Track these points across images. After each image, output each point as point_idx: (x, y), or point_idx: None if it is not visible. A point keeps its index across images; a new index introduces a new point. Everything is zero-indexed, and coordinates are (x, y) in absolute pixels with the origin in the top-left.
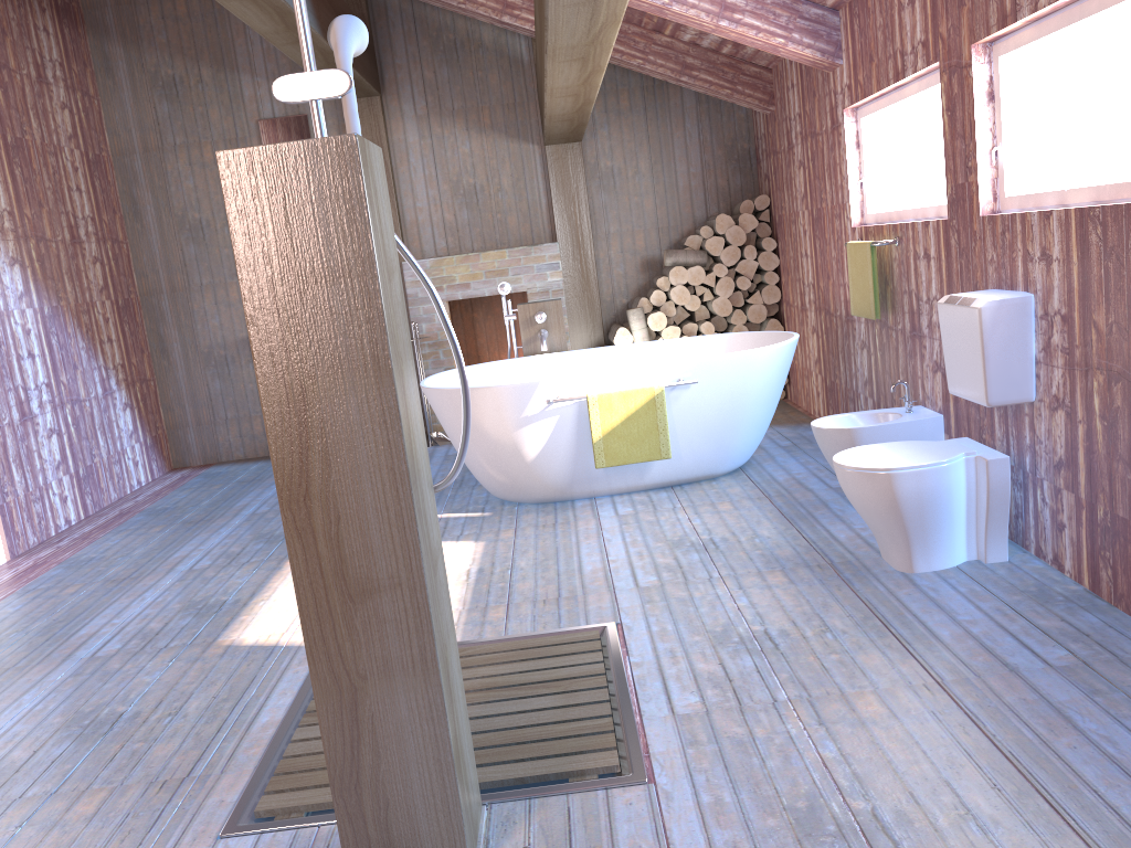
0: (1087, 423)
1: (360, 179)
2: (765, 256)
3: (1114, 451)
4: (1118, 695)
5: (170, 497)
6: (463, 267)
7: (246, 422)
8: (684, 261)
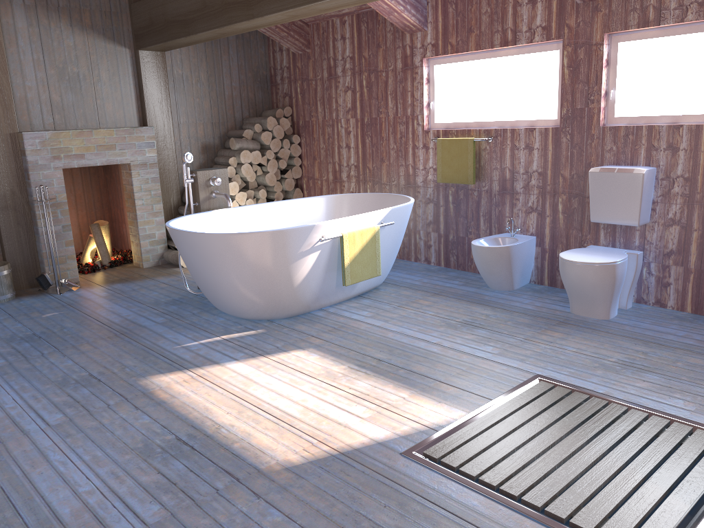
0: (702, 230)
1: None
2: (294, 147)
3: None
4: None
5: None
6: (78, 141)
7: None
8: (247, 146)
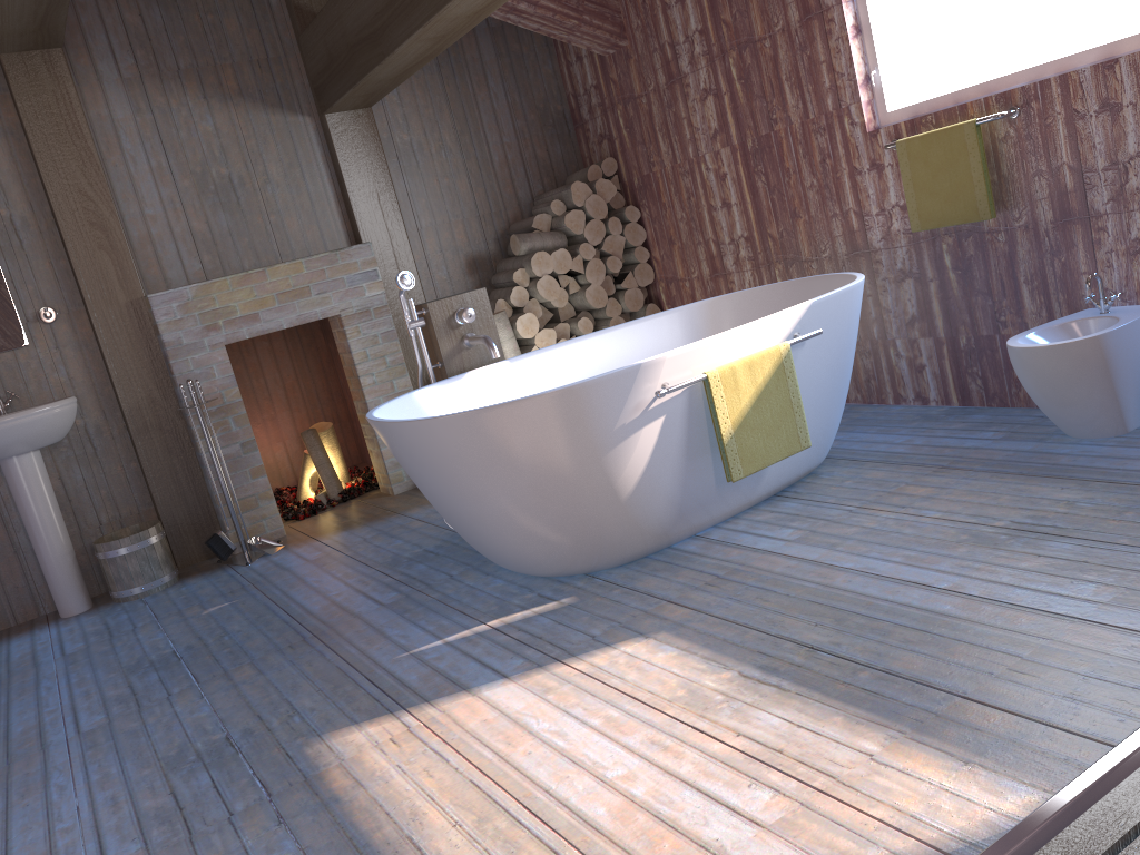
0: None
1: None
2: (631, 229)
3: None
4: None
5: None
6: (244, 292)
7: None
8: (541, 245)
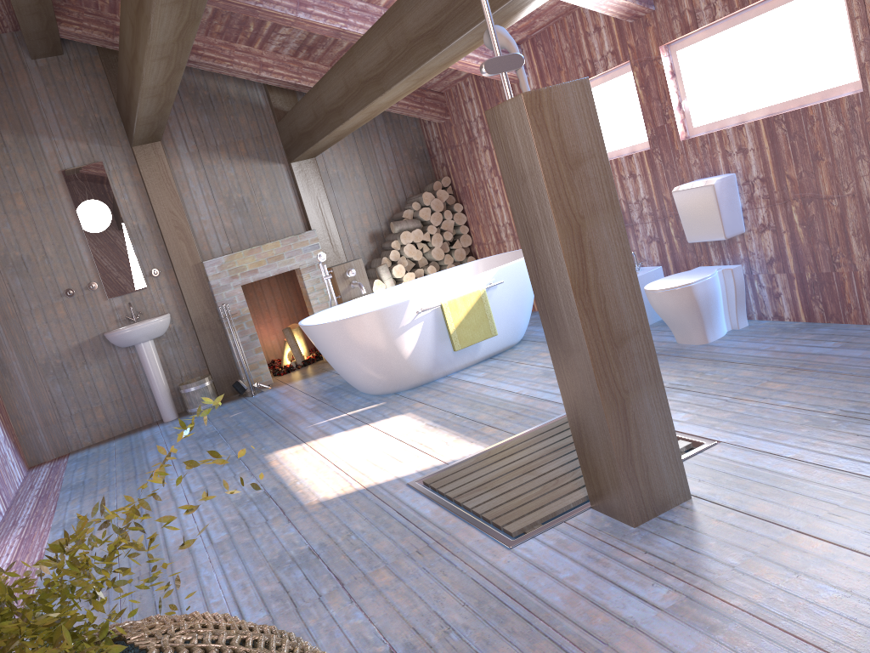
0: (790, 231)
1: (593, 102)
2: (458, 216)
3: (814, 239)
4: None
5: (71, 477)
6: (250, 258)
7: (89, 413)
8: (406, 227)
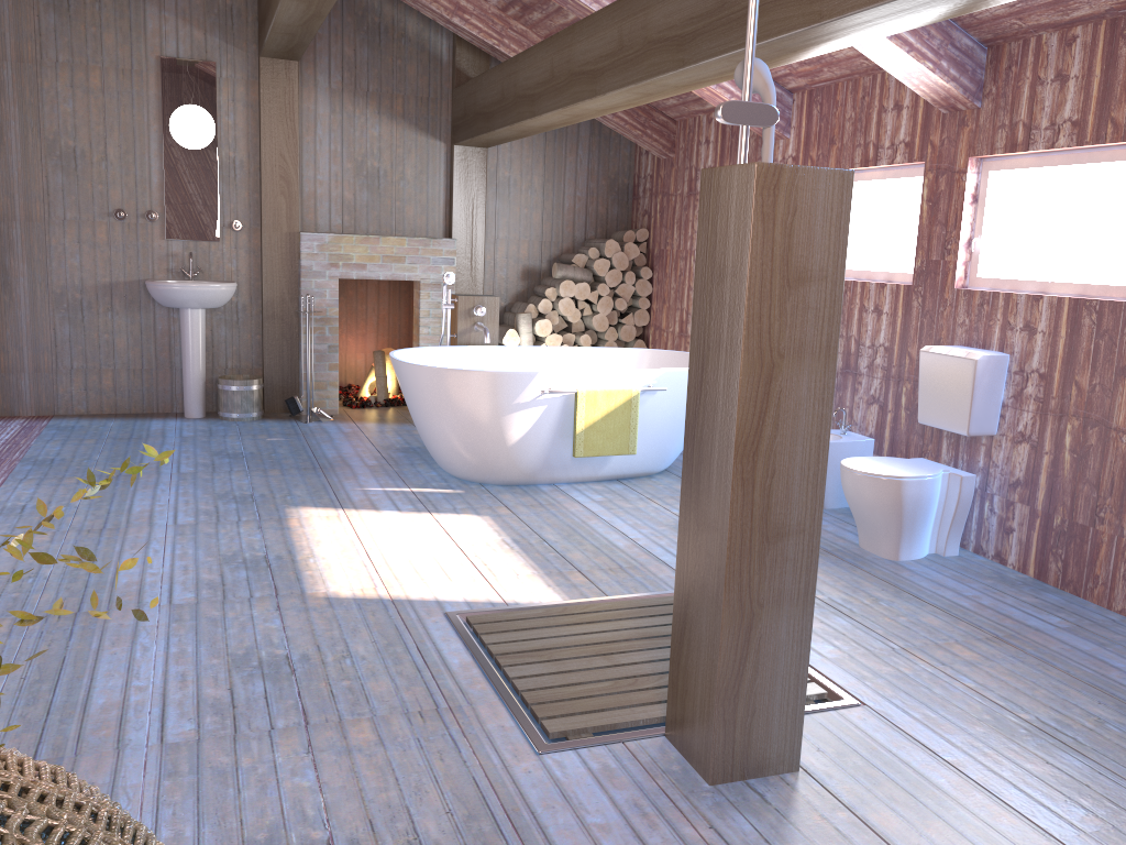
0: (1054, 454)
1: (849, 206)
2: (642, 283)
3: (1082, 476)
4: (1118, 646)
5: (40, 448)
6: (362, 248)
7: (95, 375)
8: (572, 276)
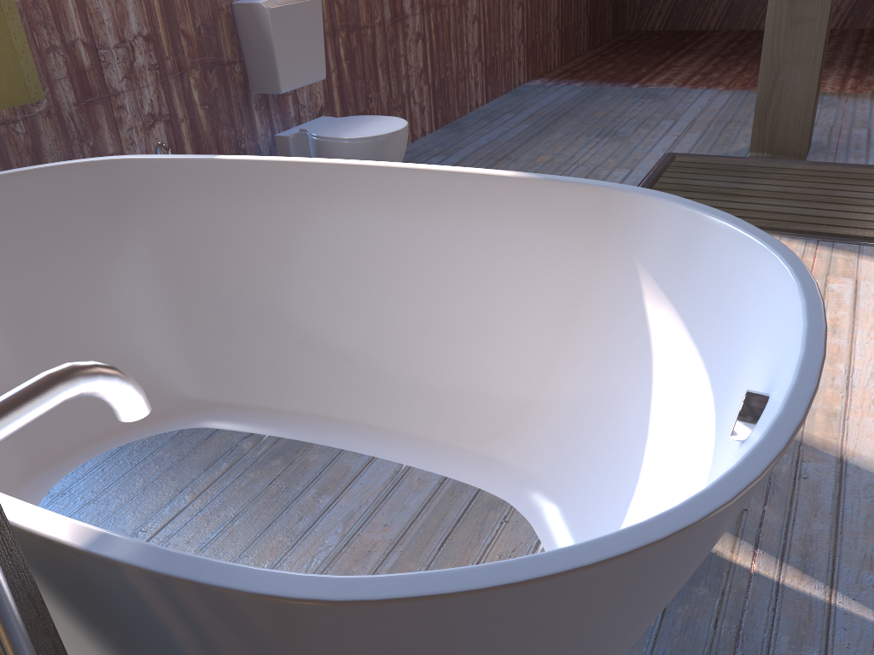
0: (337, 69)
1: None
2: None
3: (355, 75)
4: (453, 146)
5: None
6: None
7: None
8: None
